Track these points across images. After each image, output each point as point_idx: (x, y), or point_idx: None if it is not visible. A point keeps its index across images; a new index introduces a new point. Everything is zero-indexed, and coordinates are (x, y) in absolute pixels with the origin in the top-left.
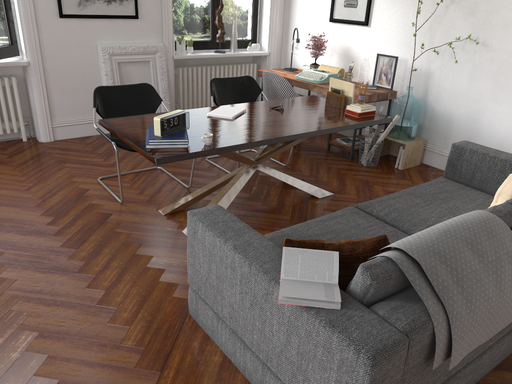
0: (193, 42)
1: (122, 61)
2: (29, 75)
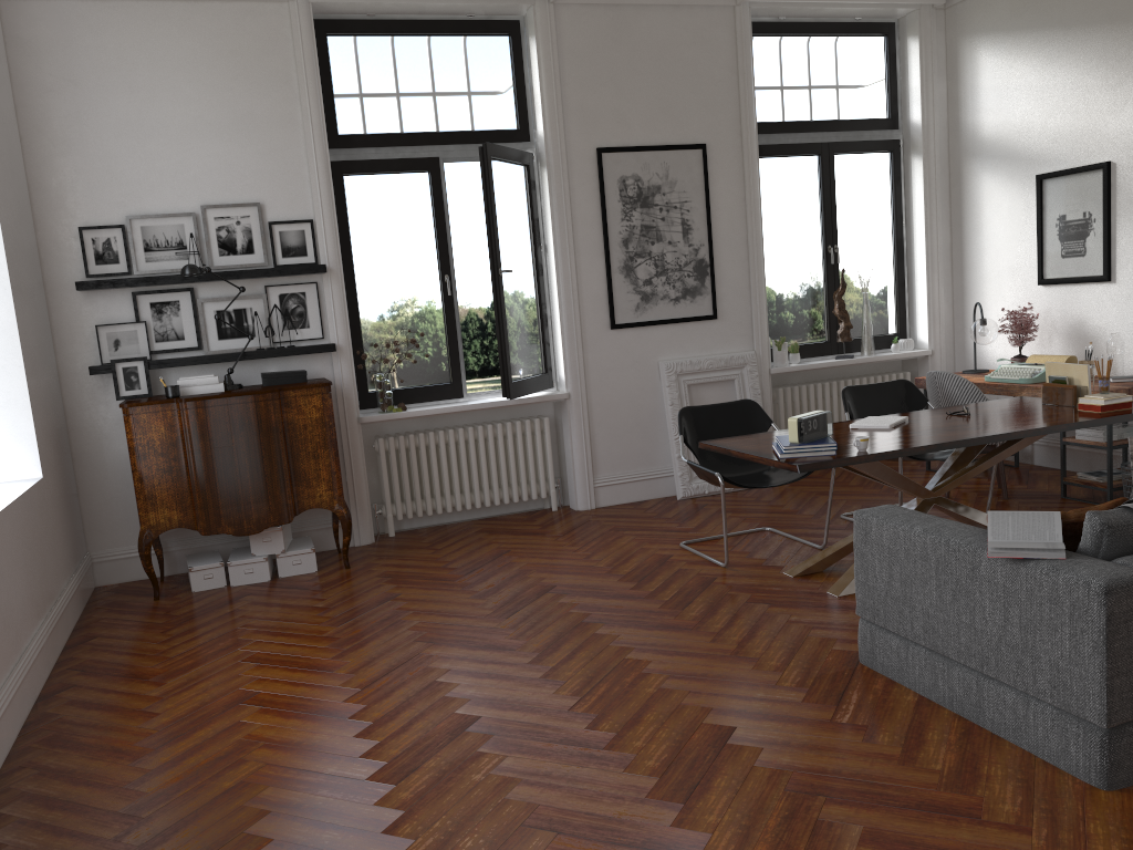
0: (799, 346)
1: (694, 383)
2: (568, 412)
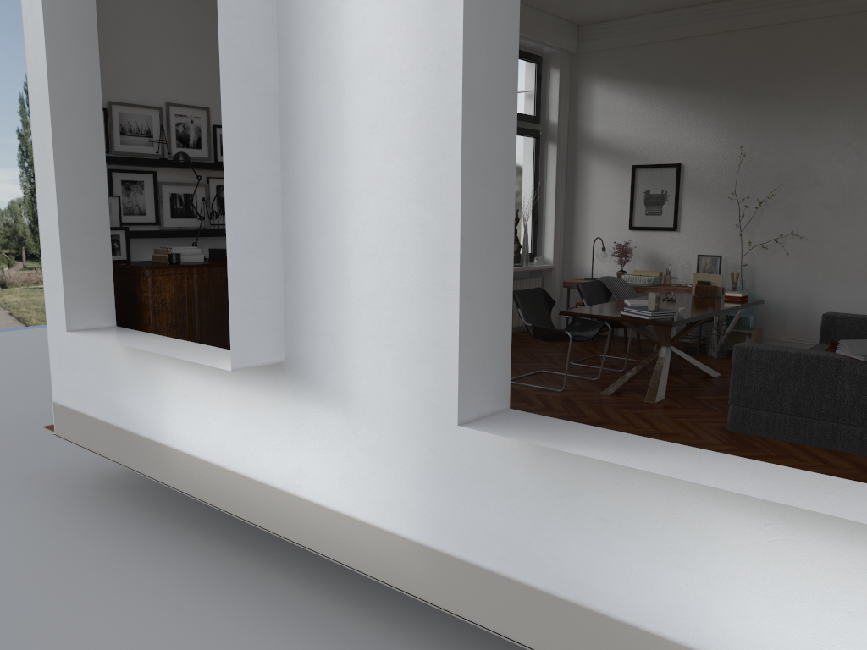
0: None
1: None
2: None
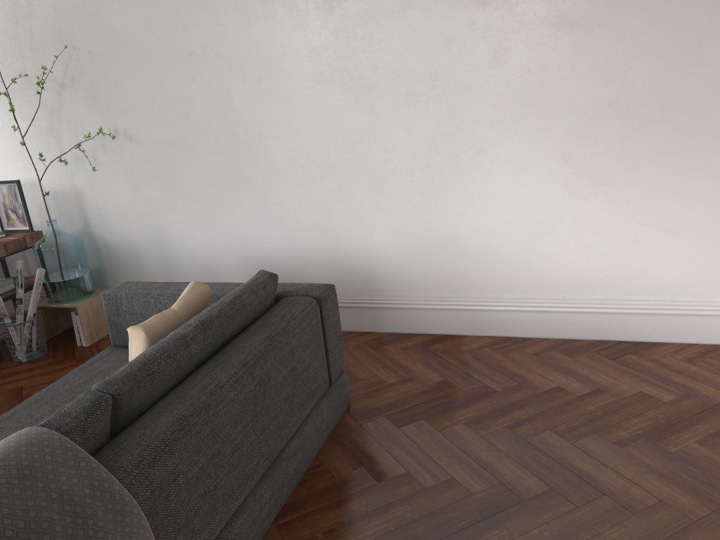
0: None
1: None
2: None
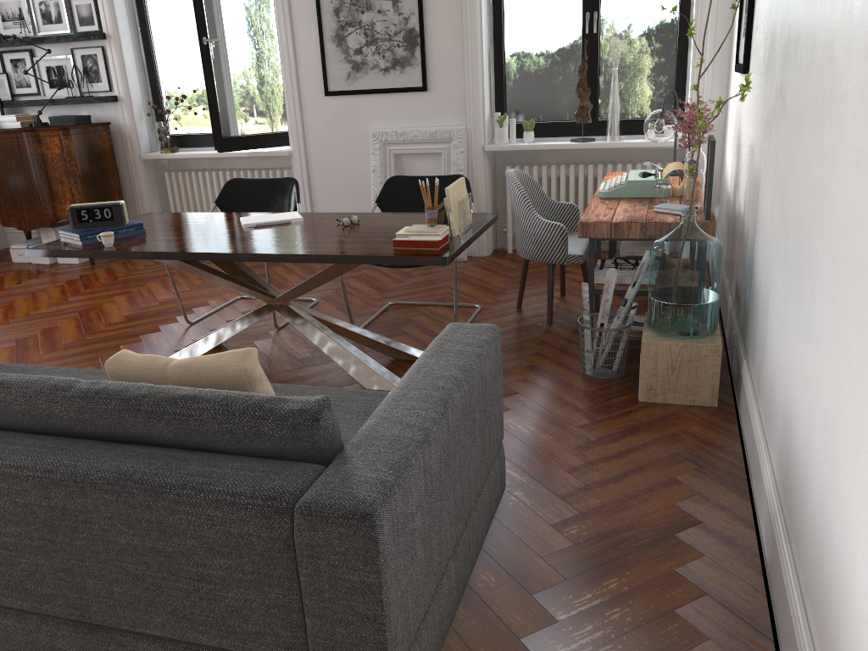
0: (544, 124)
1: (400, 153)
2: (293, 167)
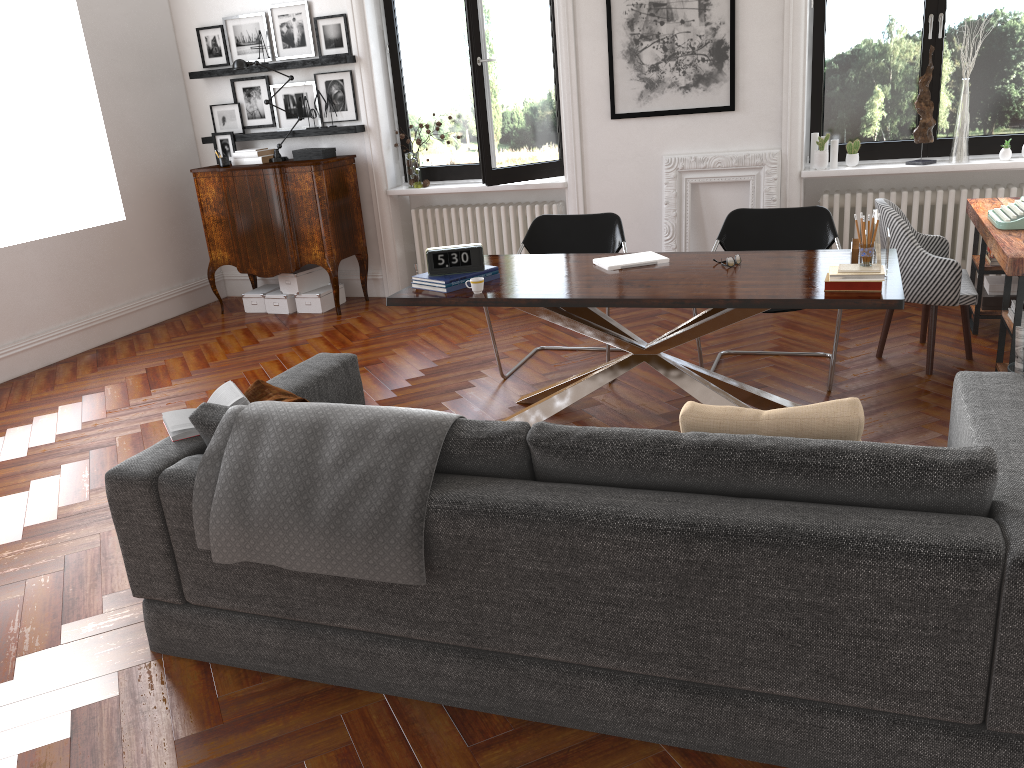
0: (870, 144)
1: (699, 182)
2: (566, 201)
